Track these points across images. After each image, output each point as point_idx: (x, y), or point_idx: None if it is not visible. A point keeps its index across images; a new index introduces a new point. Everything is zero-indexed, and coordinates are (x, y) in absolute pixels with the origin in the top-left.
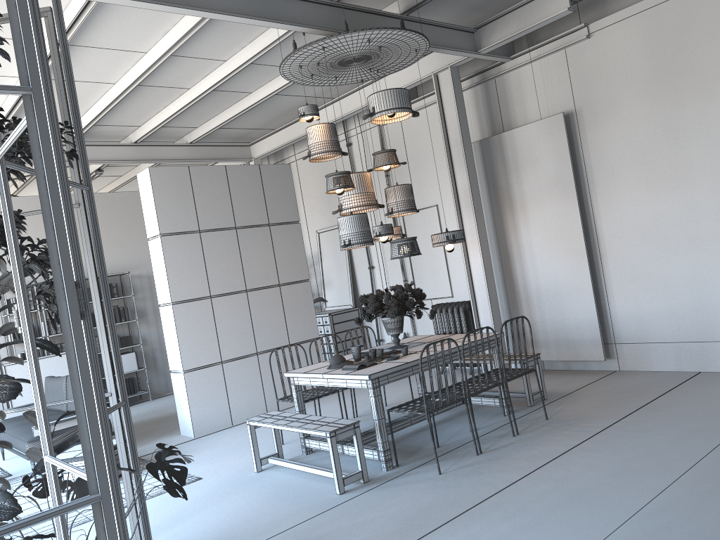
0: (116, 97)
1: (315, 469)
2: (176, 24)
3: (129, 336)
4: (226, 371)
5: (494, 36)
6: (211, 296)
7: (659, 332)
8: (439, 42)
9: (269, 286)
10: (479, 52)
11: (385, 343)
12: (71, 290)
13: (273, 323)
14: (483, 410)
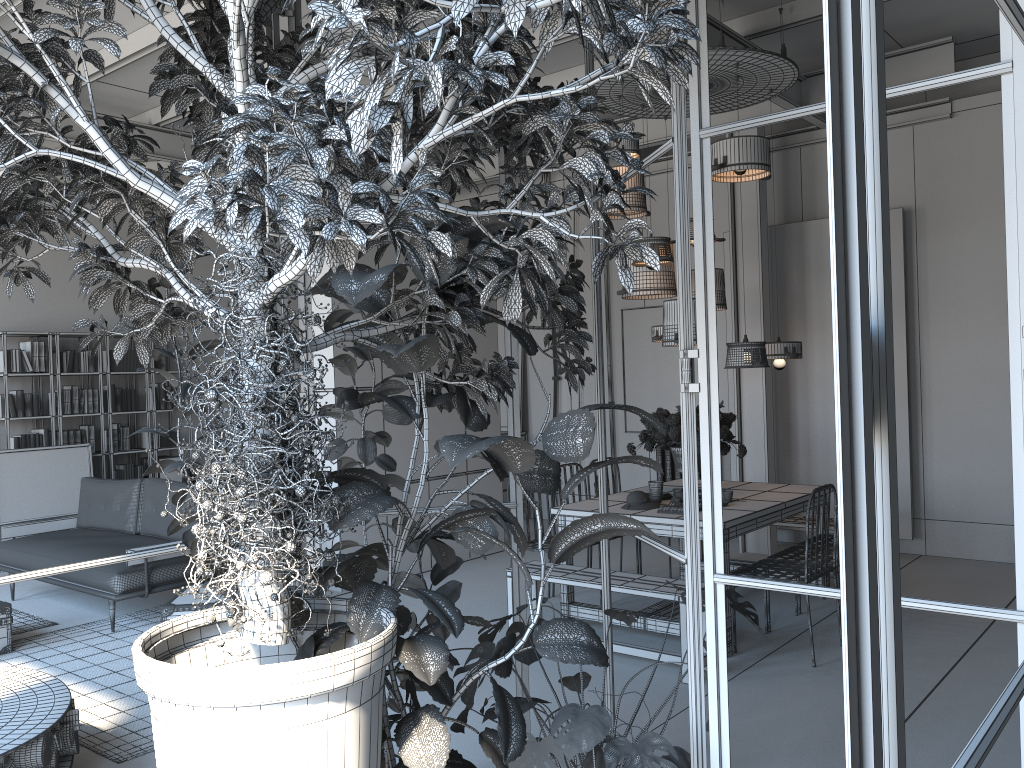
0: None
1: (627, 647)
2: None
3: (174, 432)
4: None
5: None
6: None
7: (991, 510)
8: None
9: None
10: None
11: (562, 486)
12: None
13: None
14: None
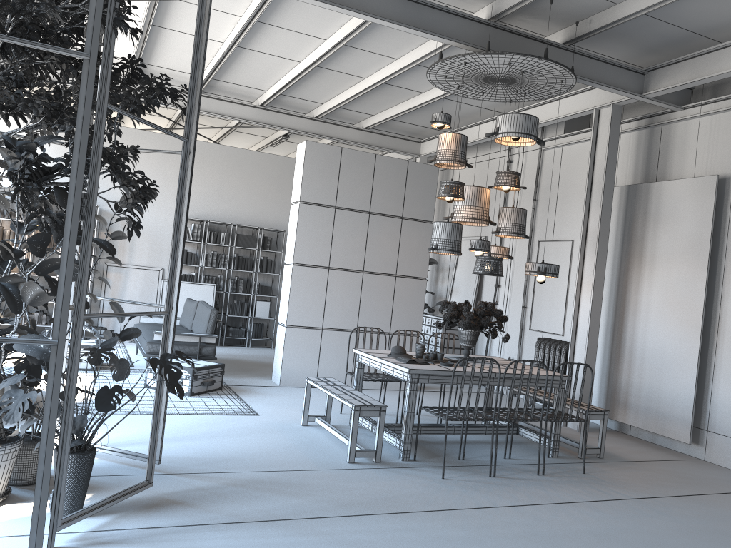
0: (298, 74)
1: (342, 437)
2: (350, 19)
3: (270, 287)
4: (323, 337)
5: (663, 82)
6: (329, 267)
7: None
8: (599, 78)
9: (386, 274)
10: (643, 95)
11: None
12: (77, 198)
13: (379, 308)
14: (534, 446)
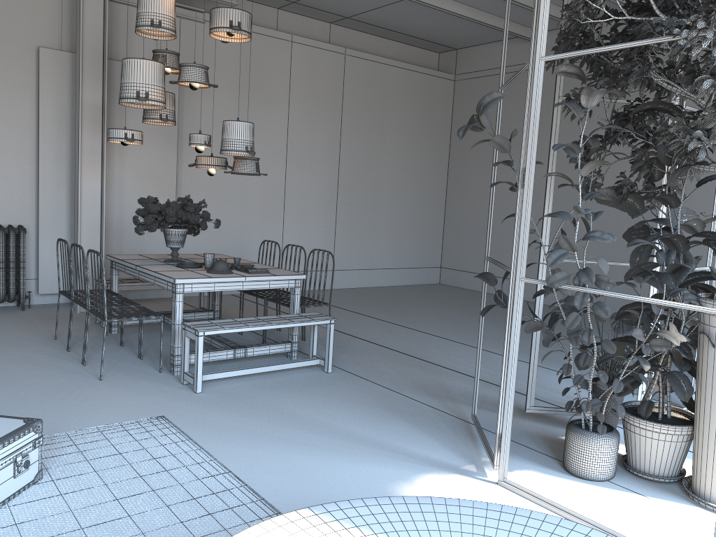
0: None
1: (279, 365)
2: None
3: None
4: None
5: None
6: None
7: None
8: None
9: None
10: None
11: None
12: None
13: None
14: None
